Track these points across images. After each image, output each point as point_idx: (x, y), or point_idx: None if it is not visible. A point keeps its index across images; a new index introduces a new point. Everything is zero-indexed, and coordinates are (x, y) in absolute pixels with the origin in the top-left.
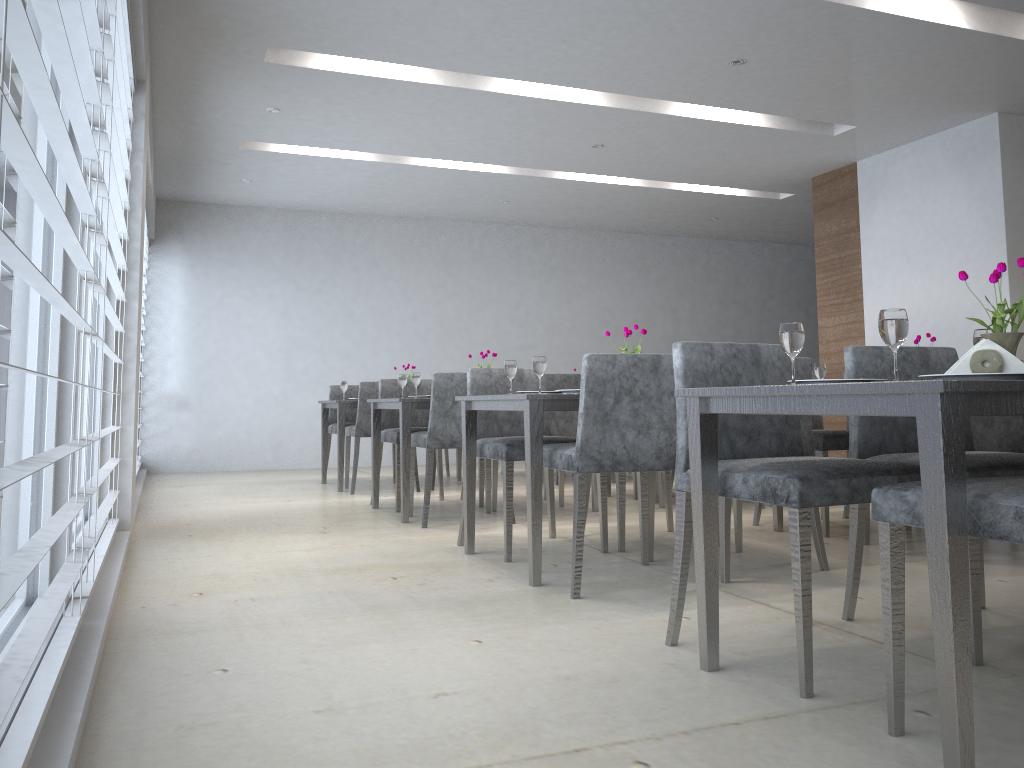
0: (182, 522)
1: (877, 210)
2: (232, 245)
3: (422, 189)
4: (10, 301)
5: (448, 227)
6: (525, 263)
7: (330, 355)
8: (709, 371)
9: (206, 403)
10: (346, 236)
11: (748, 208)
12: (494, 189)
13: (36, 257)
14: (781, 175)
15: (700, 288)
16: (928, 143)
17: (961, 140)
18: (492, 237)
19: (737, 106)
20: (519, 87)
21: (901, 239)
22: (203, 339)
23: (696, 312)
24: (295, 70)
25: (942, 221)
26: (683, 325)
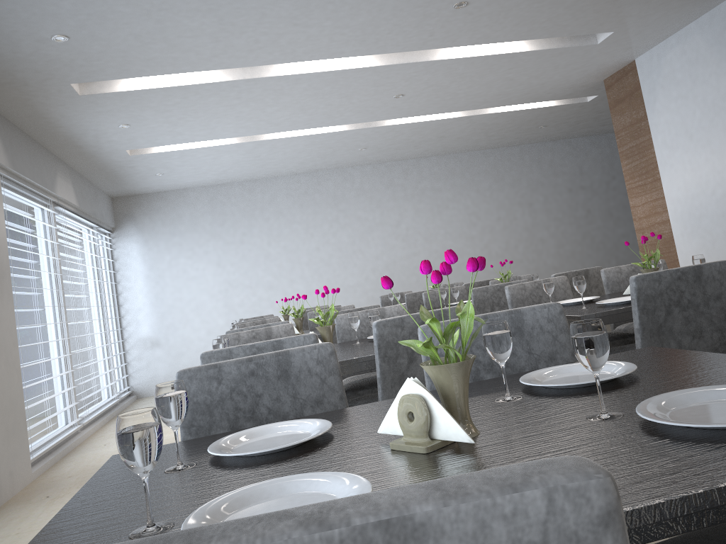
0: (70, 473)
1: (658, 98)
2: (172, 220)
3: (292, 153)
4: None
5: (333, 174)
6: (399, 190)
7: (258, 289)
8: (214, 400)
9: (172, 340)
10: (255, 197)
11: (565, 113)
12: (346, 142)
13: None
14: (574, 84)
15: (549, 182)
16: (689, 31)
17: (716, 22)
18: (369, 175)
19: (491, 40)
20: (298, 67)
21: (682, 121)
22: (162, 293)
23: (549, 202)
24: (109, 95)
25: (713, 99)
26: (540, 214)
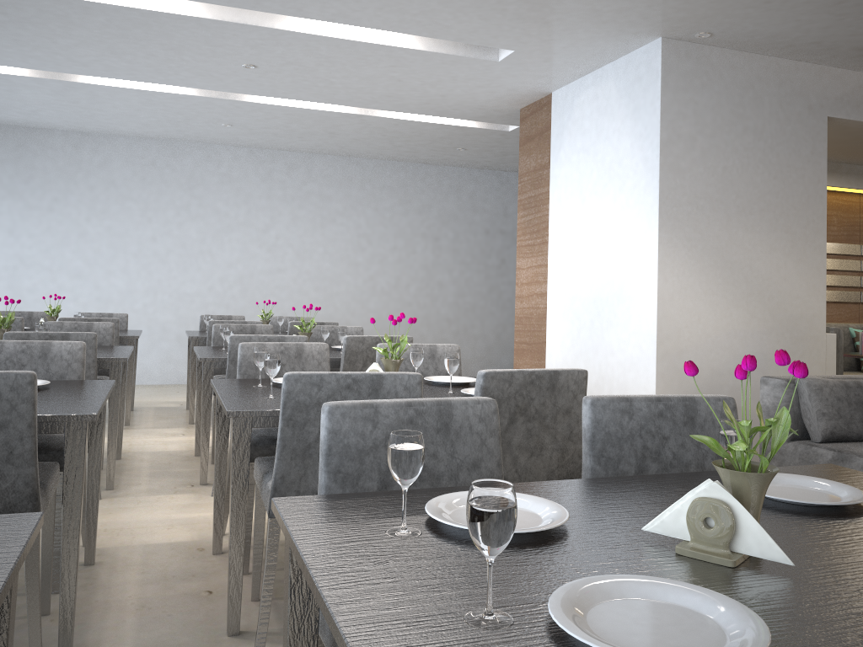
0: None
1: (563, 146)
2: None
3: (126, 109)
4: None
5: (195, 149)
6: (277, 187)
7: (60, 274)
8: None
9: None
10: (82, 155)
11: (486, 139)
12: (200, 111)
13: None
14: (485, 105)
15: (465, 217)
16: (605, 73)
17: (631, 69)
18: (242, 160)
19: (353, 21)
20: None
21: (579, 179)
22: None
23: (459, 241)
24: None
25: (611, 161)
26: (445, 253)
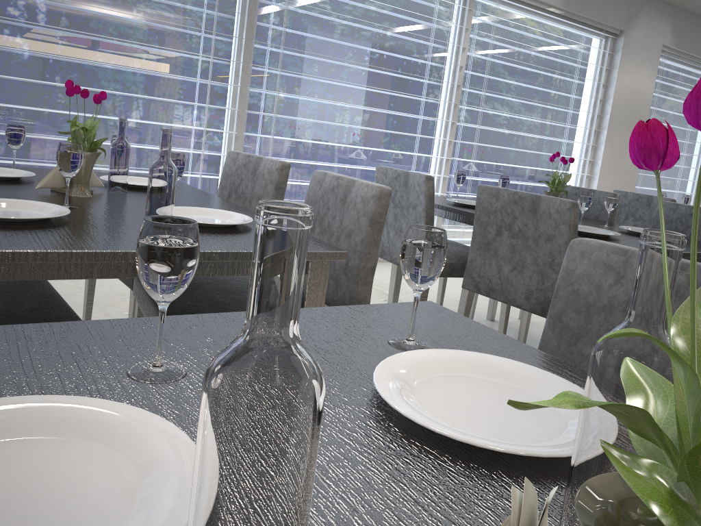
0: None
1: None
2: None
3: None
4: (381, 148)
5: None
6: None
7: None
8: None
9: None
10: None
11: None
12: None
13: (419, 133)
14: None
15: None
16: None
17: None
18: None
19: None
20: None
21: None
22: None
23: None
24: None
25: None
26: None
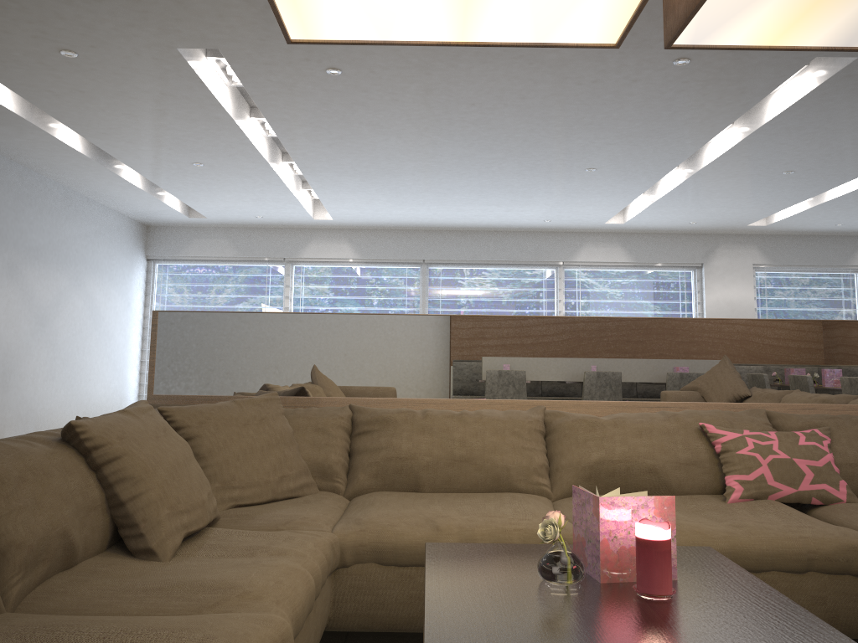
0: None
1: None
2: None
3: None
4: None
5: None
6: None
7: None
8: None
9: None
10: None
11: None
12: None
13: None
14: None
15: None
16: None
17: None
18: None
19: None
20: (835, 192)
21: None
22: None
23: None
24: (778, 223)
25: None
26: None
